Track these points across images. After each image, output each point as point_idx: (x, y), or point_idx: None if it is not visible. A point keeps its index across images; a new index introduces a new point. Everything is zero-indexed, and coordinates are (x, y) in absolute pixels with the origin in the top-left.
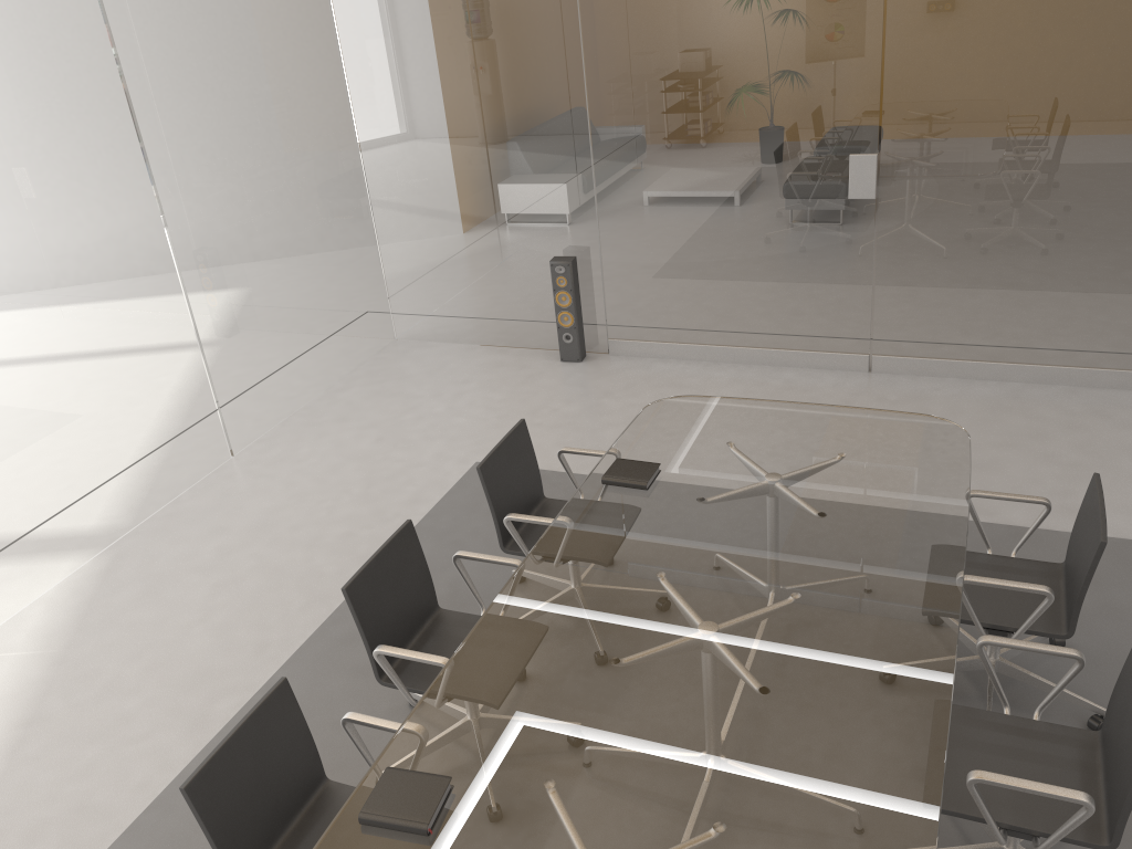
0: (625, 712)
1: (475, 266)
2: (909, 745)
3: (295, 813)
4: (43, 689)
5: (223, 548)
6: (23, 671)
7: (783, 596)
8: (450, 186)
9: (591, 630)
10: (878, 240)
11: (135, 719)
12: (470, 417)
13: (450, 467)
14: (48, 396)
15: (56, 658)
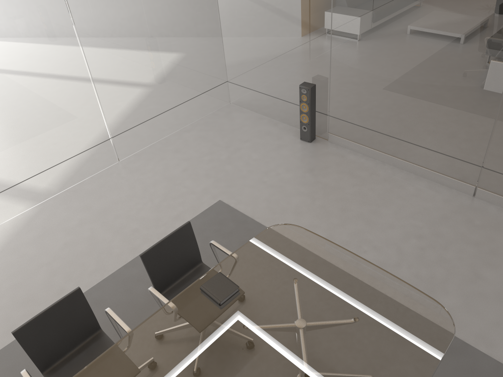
0: None
1: (267, 76)
2: None
3: None
4: None
5: (82, 220)
6: None
7: None
8: (257, 29)
9: None
10: (498, 120)
11: None
12: (234, 167)
13: (206, 199)
14: (4, 133)
15: None
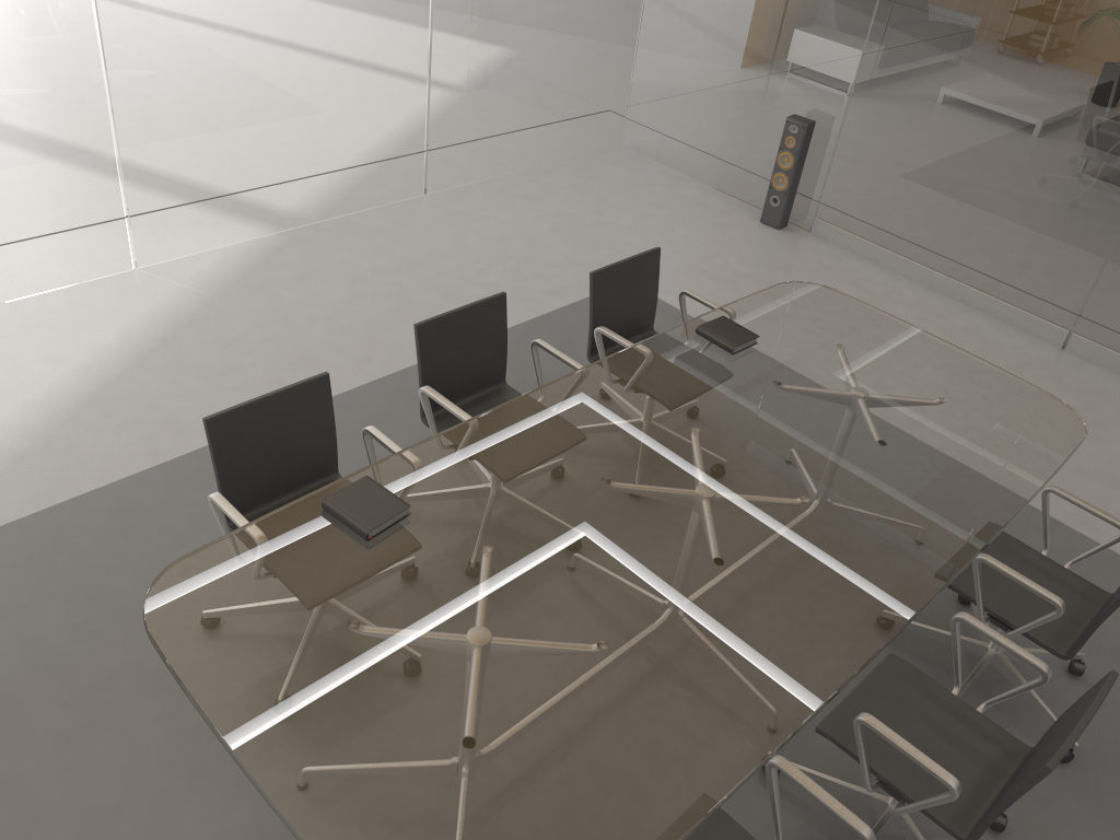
0: (585, 523)
1: (717, 99)
2: (813, 662)
3: (299, 487)
4: (187, 320)
5: (377, 268)
6: (179, 300)
7: (791, 494)
8: (723, 7)
9: (602, 448)
10: None
11: (241, 373)
12: (646, 240)
13: None
14: (277, 75)
15: (208, 301)
